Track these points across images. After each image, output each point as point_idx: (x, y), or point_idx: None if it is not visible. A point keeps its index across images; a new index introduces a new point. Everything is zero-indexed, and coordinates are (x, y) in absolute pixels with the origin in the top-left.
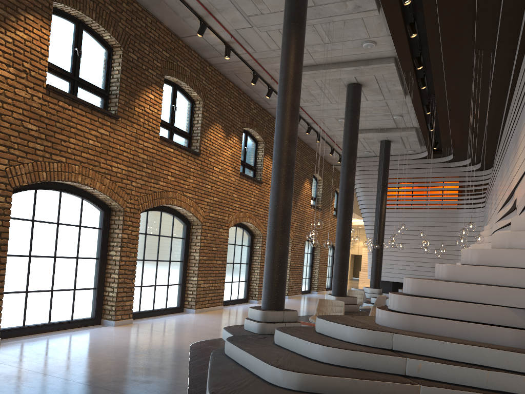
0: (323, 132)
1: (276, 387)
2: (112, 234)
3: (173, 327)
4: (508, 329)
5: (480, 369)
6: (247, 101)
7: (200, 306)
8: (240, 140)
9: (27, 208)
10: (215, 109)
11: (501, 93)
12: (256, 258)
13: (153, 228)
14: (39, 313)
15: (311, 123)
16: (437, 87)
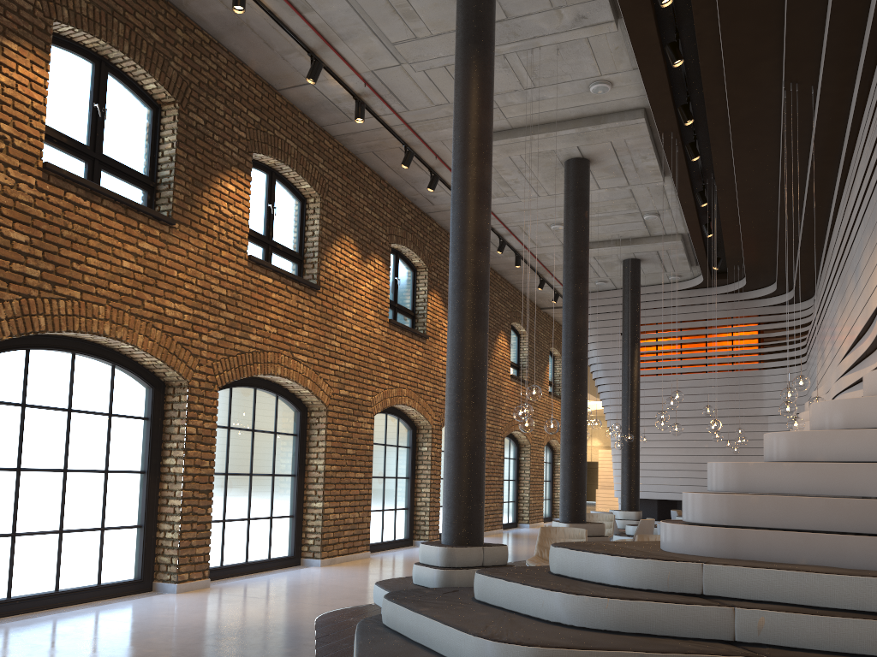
0: (526, 250)
1: None
2: (169, 428)
3: (283, 589)
4: None
5: None
6: (395, 200)
7: (330, 552)
8: (387, 265)
9: (12, 383)
10: (342, 211)
11: (830, 160)
12: (423, 468)
13: (242, 417)
14: (37, 574)
15: (506, 236)
16: (718, 159)
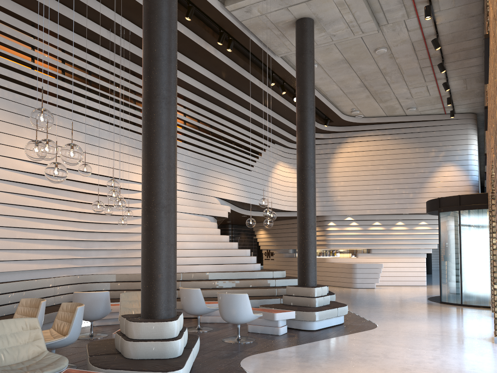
0: None
1: None
2: None
3: (437, 342)
4: None
5: None
6: None
7: None
8: None
9: None
10: None
11: None
12: None
13: None
14: None
15: None
16: None
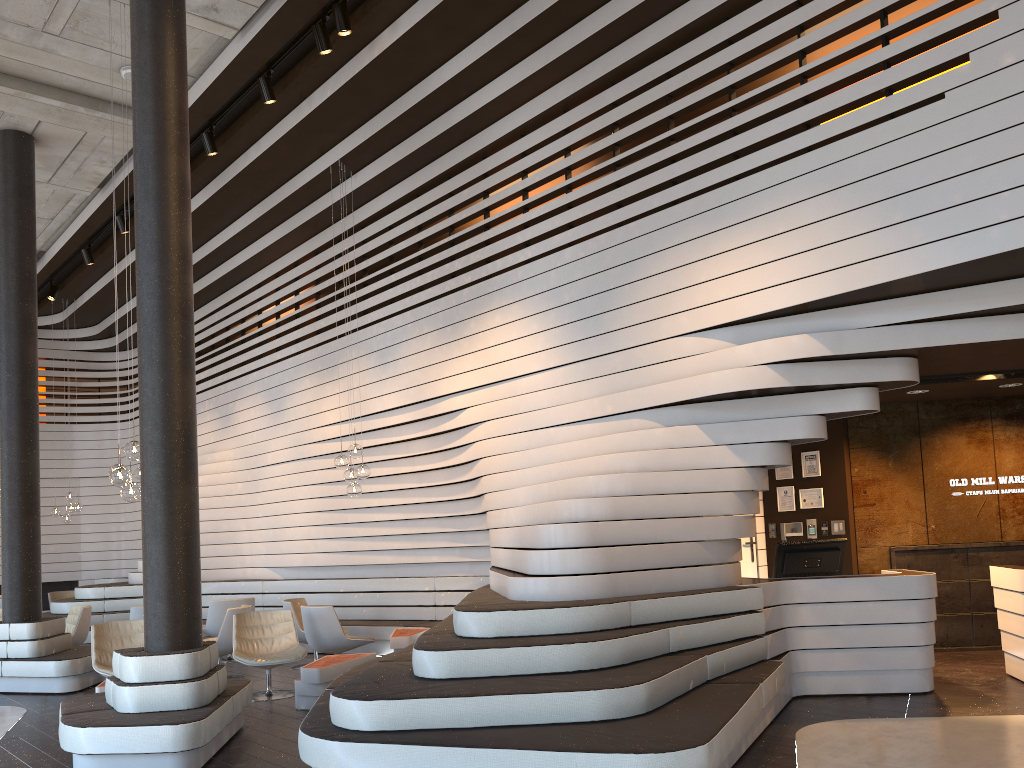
0: None
1: (621, 721)
2: None
3: None
4: (707, 567)
5: (723, 619)
6: None
7: None
8: None
9: None
10: None
11: (305, 234)
12: None
13: None
14: None
15: None
16: None
